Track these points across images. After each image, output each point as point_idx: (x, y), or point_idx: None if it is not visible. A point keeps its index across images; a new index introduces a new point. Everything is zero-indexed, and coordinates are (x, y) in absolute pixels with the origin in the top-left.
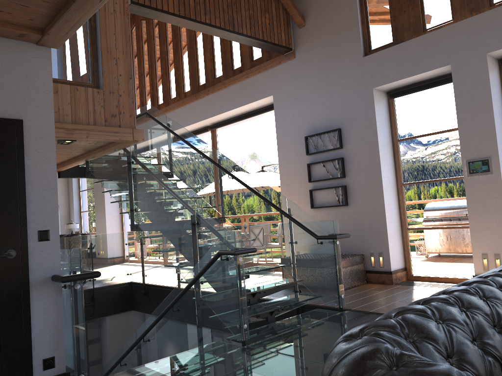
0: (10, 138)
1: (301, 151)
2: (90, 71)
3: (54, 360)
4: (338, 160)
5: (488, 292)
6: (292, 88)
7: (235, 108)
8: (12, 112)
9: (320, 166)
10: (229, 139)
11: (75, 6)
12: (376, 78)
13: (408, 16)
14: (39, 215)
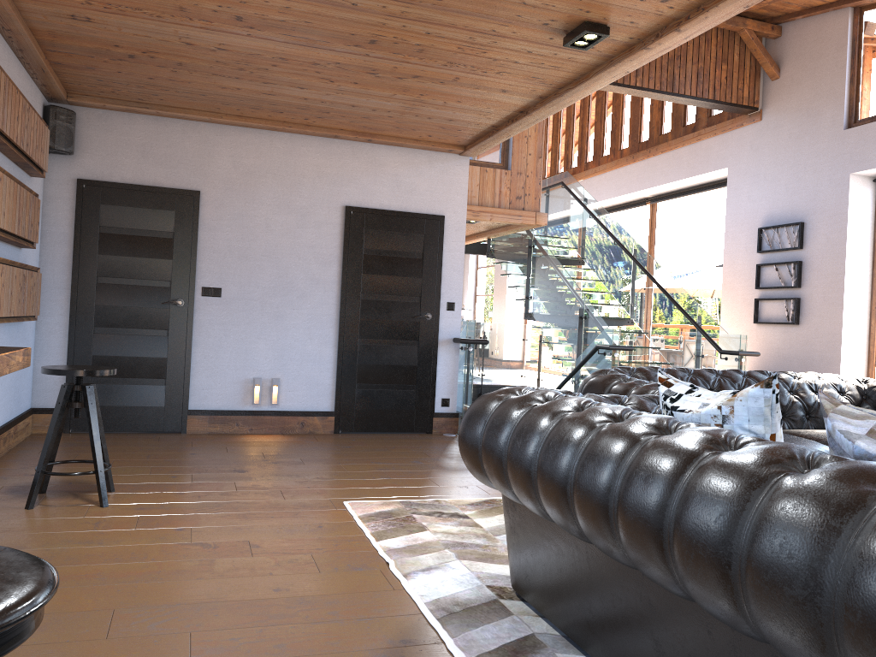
0: (435, 230)
1: (752, 247)
2: (500, 150)
3: (449, 401)
4: (794, 264)
5: (726, 374)
6: (752, 161)
7: (680, 179)
8: (438, 210)
9: (772, 269)
10: (671, 218)
11: (490, 139)
12: (855, 160)
13: None
14: (449, 290)
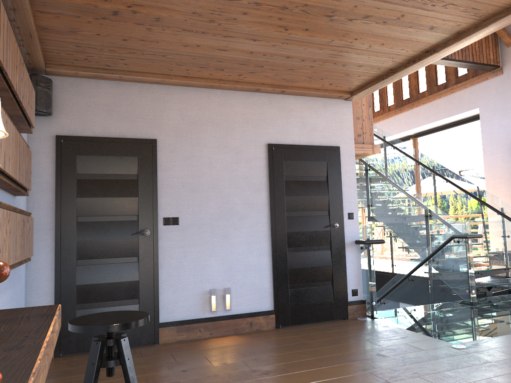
0: (334, 158)
1: (508, 158)
2: None
3: (357, 291)
4: None
5: None
6: (499, 101)
7: (440, 120)
8: (334, 142)
9: None
10: (430, 146)
11: (382, 81)
12: None
13: None
14: (348, 203)
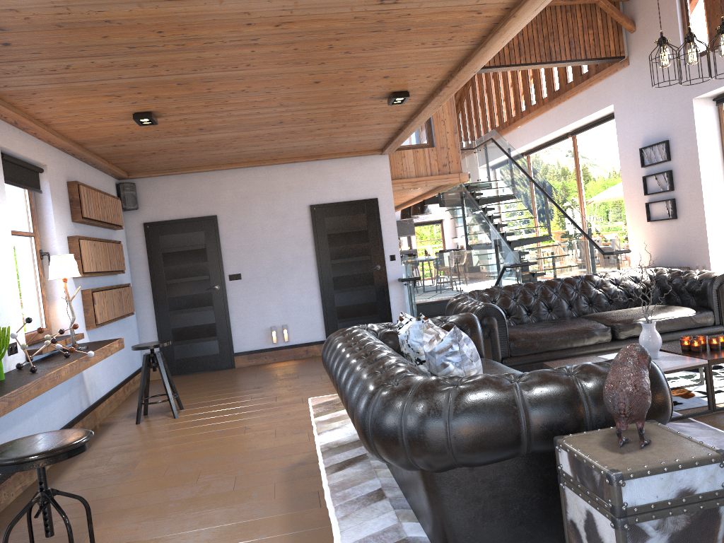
0: (372, 209)
1: (638, 163)
2: (426, 134)
3: None
4: (666, 173)
5: (547, 283)
6: (628, 97)
7: (583, 117)
8: (372, 195)
9: (654, 178)
10: (588, 146)
11: (391, 145)
12: (694, 88)
13: (720, 21)
14: (389, 247)
